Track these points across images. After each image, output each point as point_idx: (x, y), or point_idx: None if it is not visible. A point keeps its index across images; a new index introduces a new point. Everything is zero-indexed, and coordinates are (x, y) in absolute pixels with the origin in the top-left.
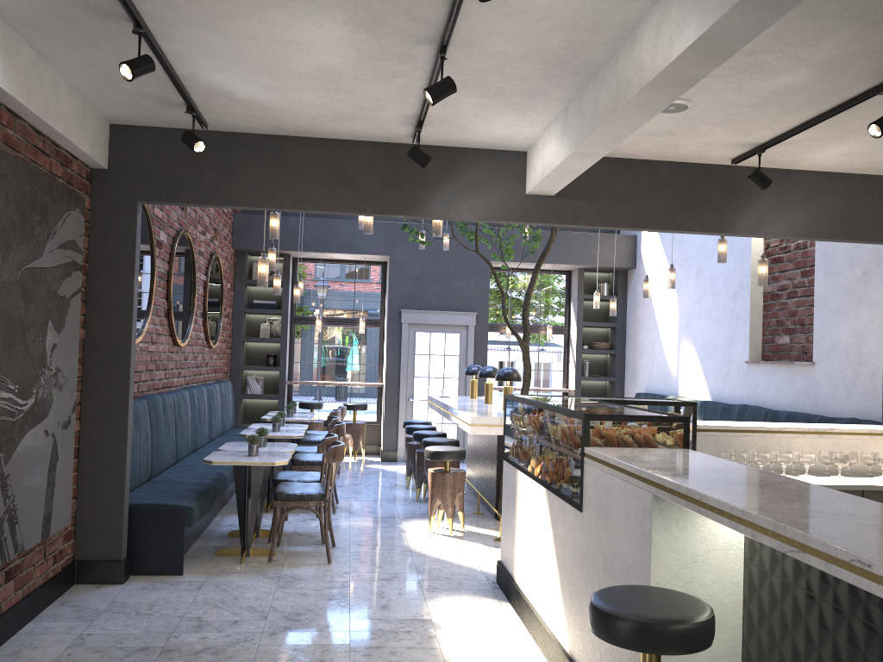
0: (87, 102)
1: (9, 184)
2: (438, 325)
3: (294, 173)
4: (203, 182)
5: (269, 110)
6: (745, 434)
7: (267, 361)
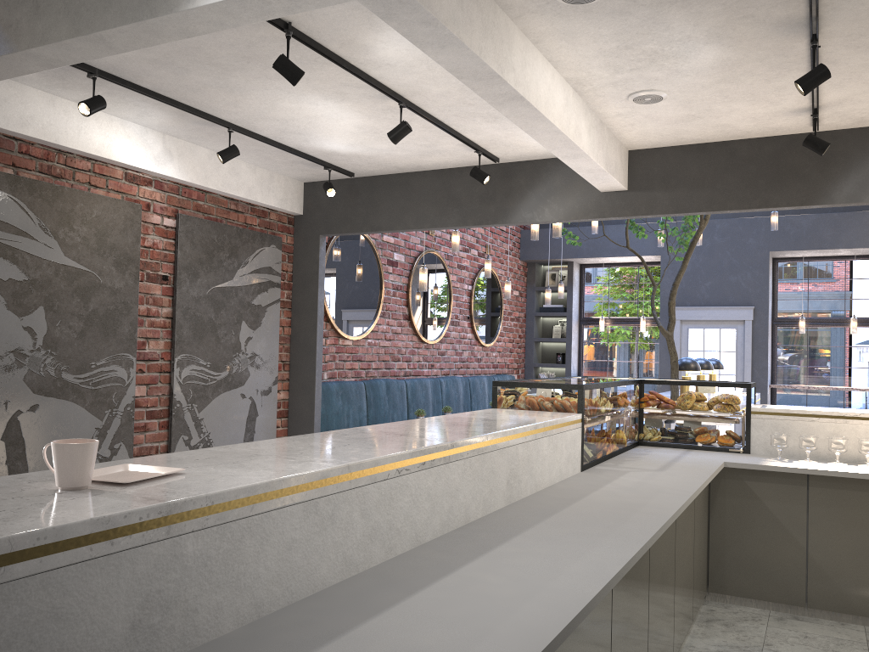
0: (274, 172)
1: (194, 235)
2: (712, 321)
3: (416, 200)
4: (358, 216)
5: (373, 158)
6: (810, 419)
7: (556, 359)
